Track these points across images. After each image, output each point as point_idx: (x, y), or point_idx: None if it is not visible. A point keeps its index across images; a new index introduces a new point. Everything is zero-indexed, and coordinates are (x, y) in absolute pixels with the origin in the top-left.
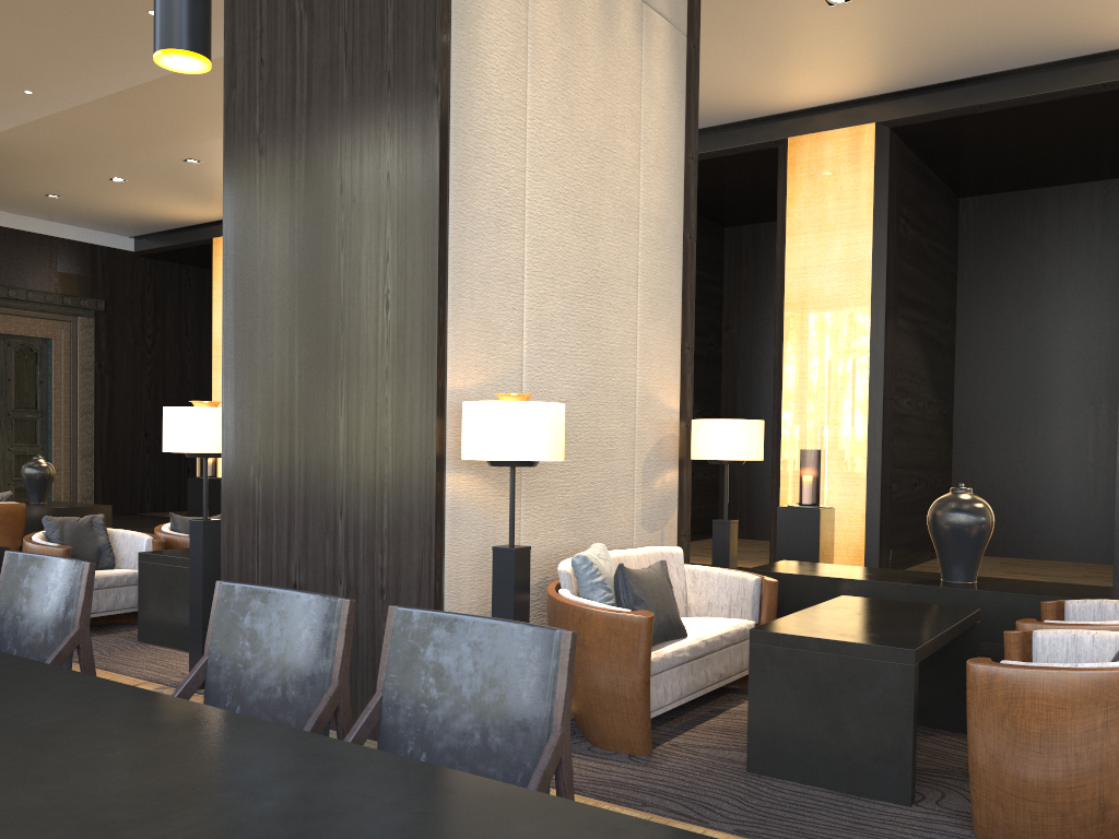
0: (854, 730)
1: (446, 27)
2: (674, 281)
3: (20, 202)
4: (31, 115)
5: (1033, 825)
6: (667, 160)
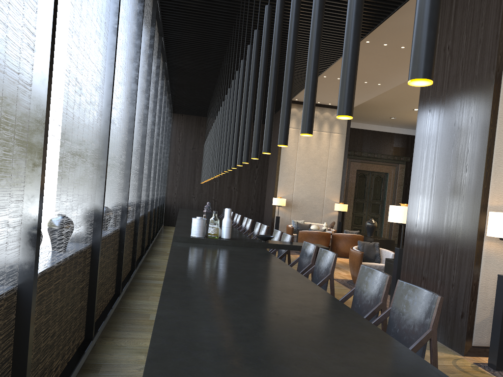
0: None
1: (500, 55)
2: None
3: (381, 121)
4: (380, 91)
5: None
6: None
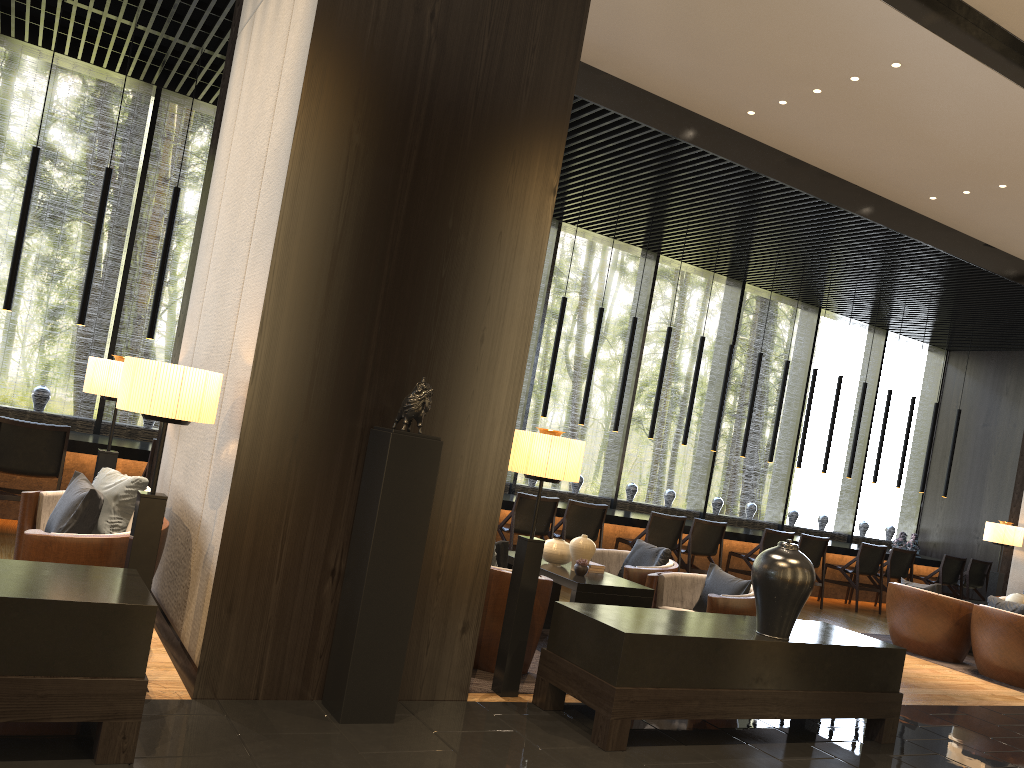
0: None
1: (214, 147)
2: (275, 207)
3: None
4: None
5: None
6: (294, 74)
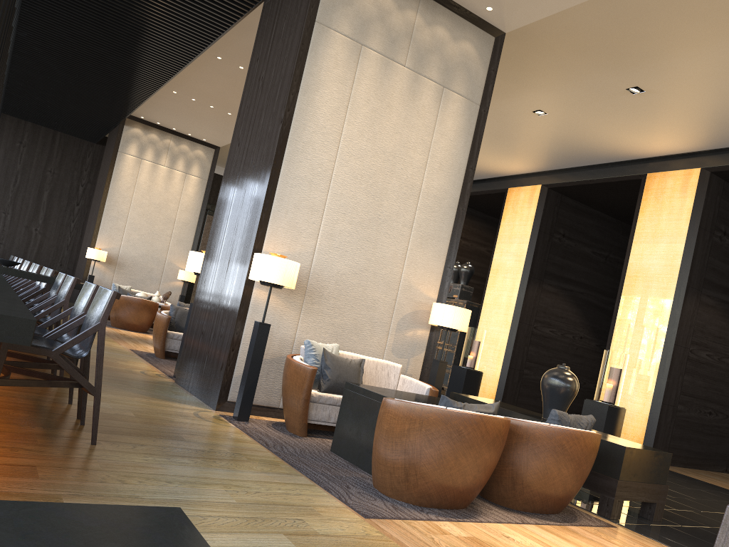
0: (364, 434)
1: (293, 94)
2: (444, 230)
3: None
4: None
5: (381, 477)
6: (449, 167)
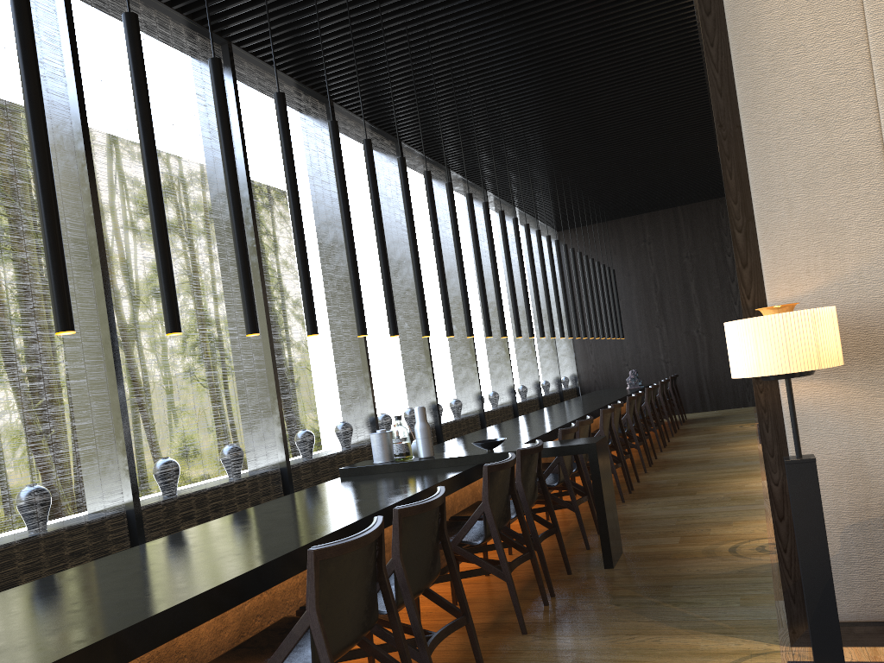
0: None
1: None
2: None
3: None
4: None
5: None
6: None
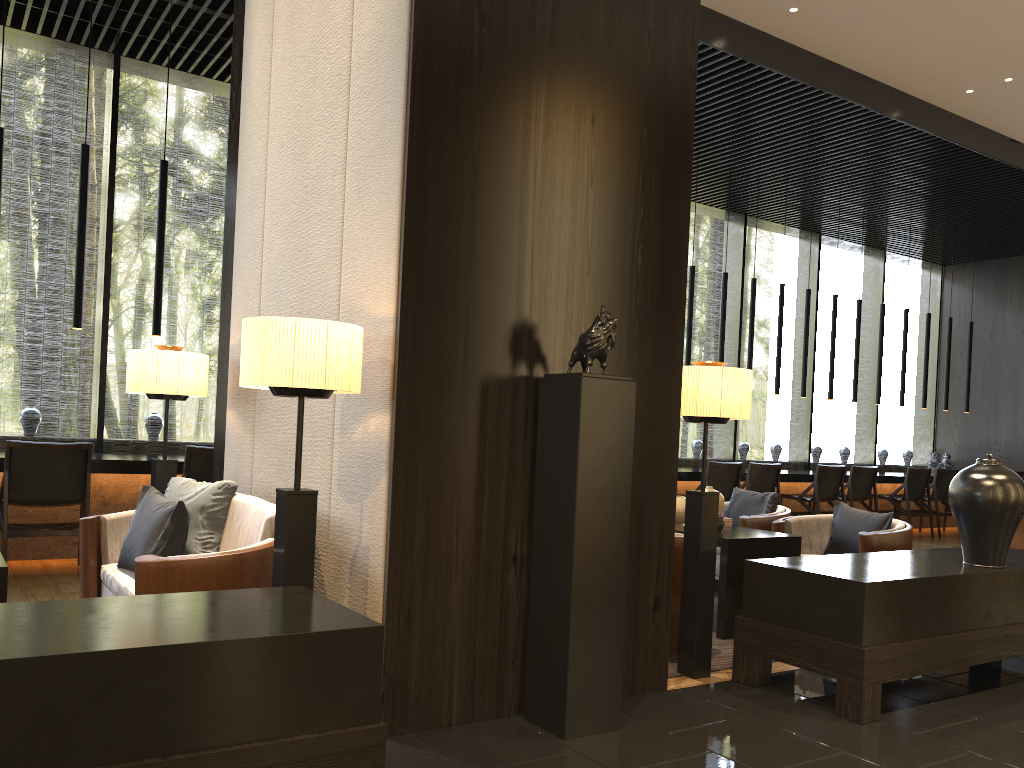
0: None
1: (236, 89)
2: (390, 118)
3: None
4: None
5: None
6: None
